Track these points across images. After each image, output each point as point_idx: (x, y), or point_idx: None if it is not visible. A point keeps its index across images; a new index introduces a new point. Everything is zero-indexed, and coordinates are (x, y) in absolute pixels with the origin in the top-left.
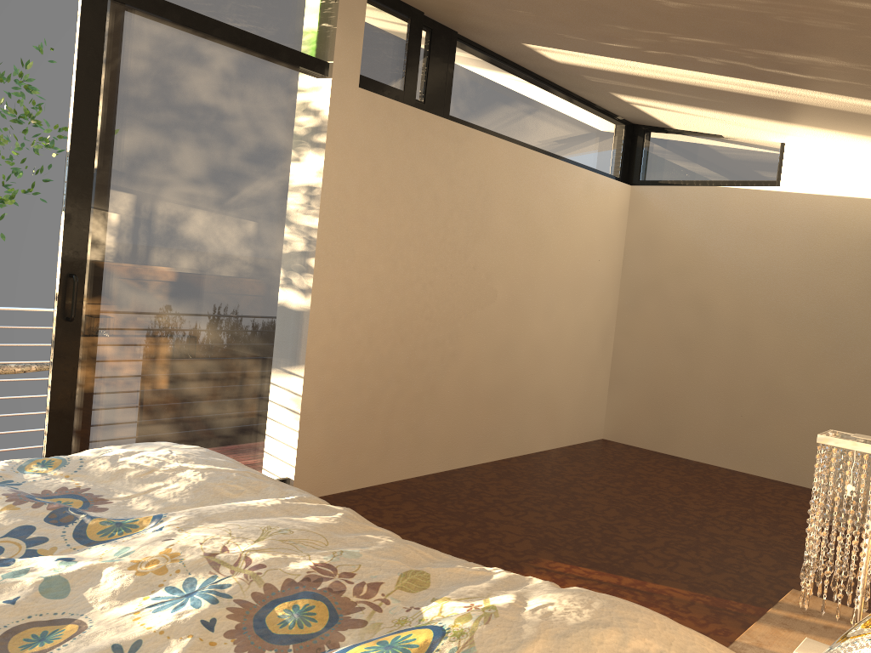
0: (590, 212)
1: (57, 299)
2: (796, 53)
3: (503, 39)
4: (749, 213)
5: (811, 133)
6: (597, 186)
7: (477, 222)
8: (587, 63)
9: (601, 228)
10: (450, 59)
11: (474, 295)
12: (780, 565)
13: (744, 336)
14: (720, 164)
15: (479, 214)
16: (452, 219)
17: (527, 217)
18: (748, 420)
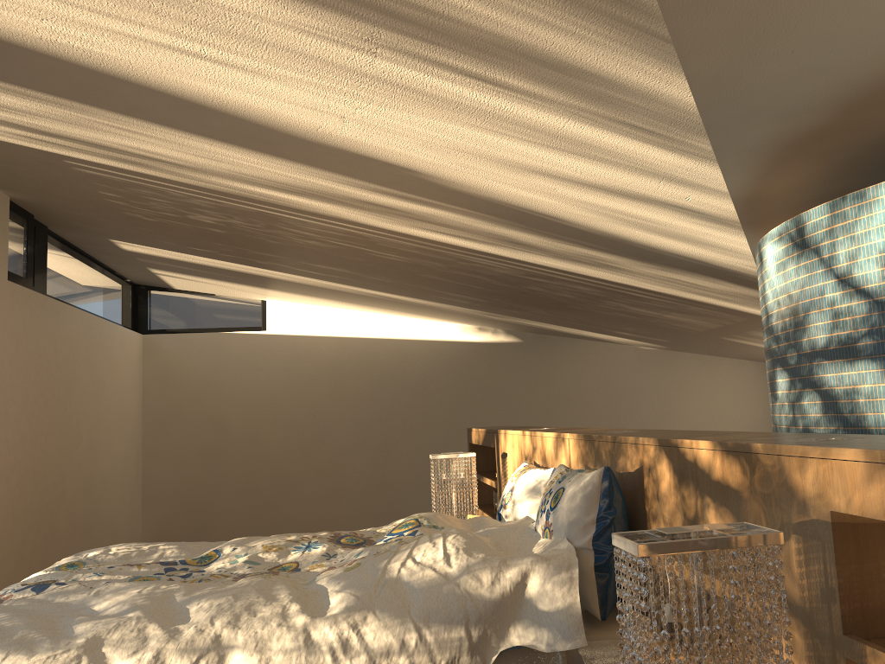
0: (124, 360)
1: None
2: (326, 265)
3: (93, 235)
4: (247, 351)
5: (291, 296)
6: (126, 338)
7: (70, 378)
8: (155, 253)
9: (131, 371)
10: (45, 248)
11: (71, 440)
12: None
13: (256, 440)
14: (217, 315)
15: (70, 372)
16: (57, 378)
17: (94, 369)
18: (267, 501)
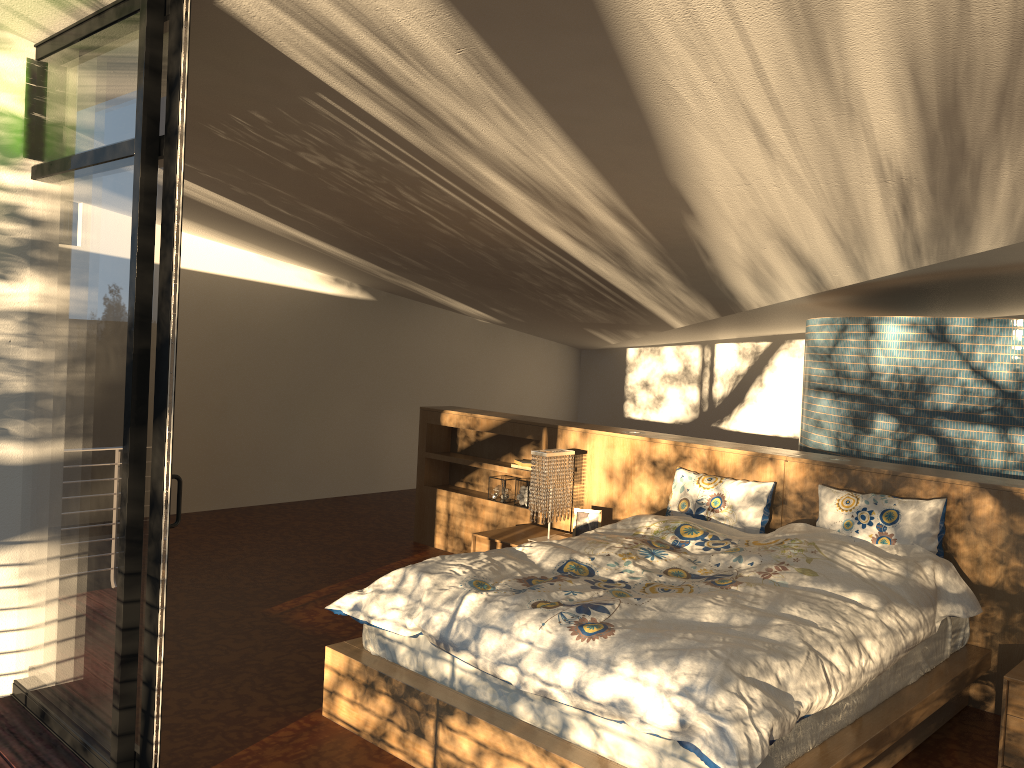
0: None
1: (169, 507)
2: (328, 213)
3: None
4: None
5: None
6: None
7: None
8: None
9: None
10: None
11: None
12: (298, 558)
13: None
14: None
15: None
16: None
17: None
18: None
